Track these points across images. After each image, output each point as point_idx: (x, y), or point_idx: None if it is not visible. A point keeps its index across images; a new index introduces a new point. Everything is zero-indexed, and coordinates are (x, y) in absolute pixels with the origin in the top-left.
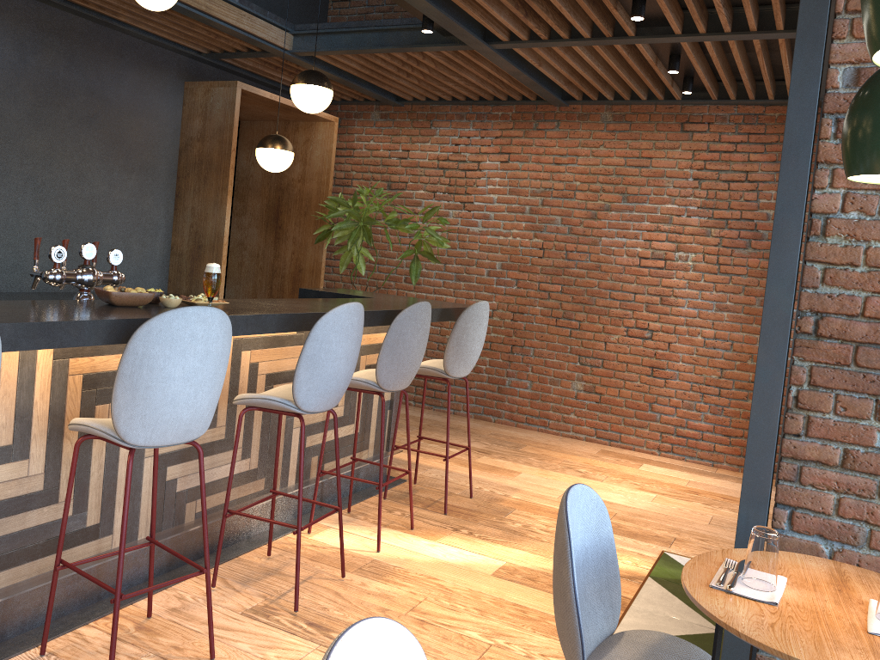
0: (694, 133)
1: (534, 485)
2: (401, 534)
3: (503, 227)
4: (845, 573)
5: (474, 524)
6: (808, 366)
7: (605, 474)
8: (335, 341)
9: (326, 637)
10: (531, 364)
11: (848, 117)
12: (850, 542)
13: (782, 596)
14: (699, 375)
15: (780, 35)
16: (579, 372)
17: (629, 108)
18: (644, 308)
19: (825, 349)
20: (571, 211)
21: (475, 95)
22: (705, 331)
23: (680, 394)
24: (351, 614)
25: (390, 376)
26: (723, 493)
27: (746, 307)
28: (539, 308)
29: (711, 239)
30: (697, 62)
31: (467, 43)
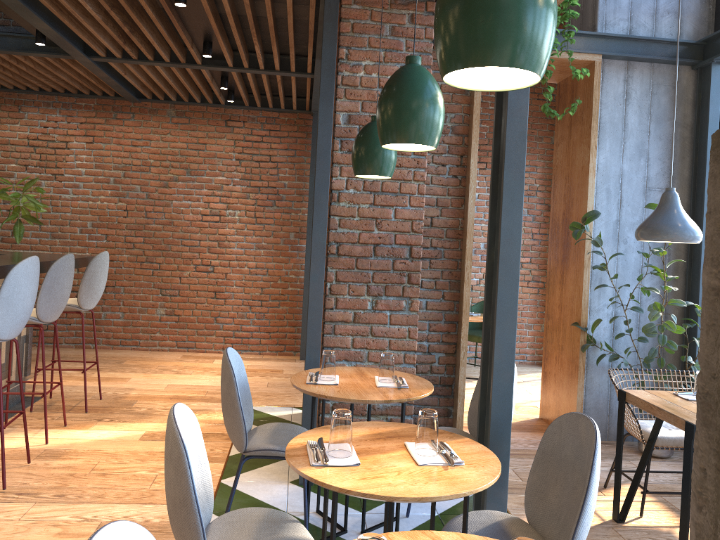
0: (235, 128)
1: (144, 384)
2: (59, 430)
3: (92, 194)
4: (362, 370)
5: (112, 414)
6: (335, 271)
7: (192, 370)
8: (24, 285)
9: (38, 497)
10: (122, 299)
11: (354, 147)
12: (359, 360)
13: (339, 382)
14: (248, 293)
15: (293, 74)
16: (162, 301)
17: (188, 107)
18: (207, 251)
19: (342, 261)
20: (148, 182)
21: (62, 89)
22: (249, 263)
23: (235, 308)
24: (48, 482)
25: (48, 311)
26: (271, 368)
27: (275, 245)
28: (126, 255)
29: (250, 200)
30: (240, 83)
31: (72, 55)
